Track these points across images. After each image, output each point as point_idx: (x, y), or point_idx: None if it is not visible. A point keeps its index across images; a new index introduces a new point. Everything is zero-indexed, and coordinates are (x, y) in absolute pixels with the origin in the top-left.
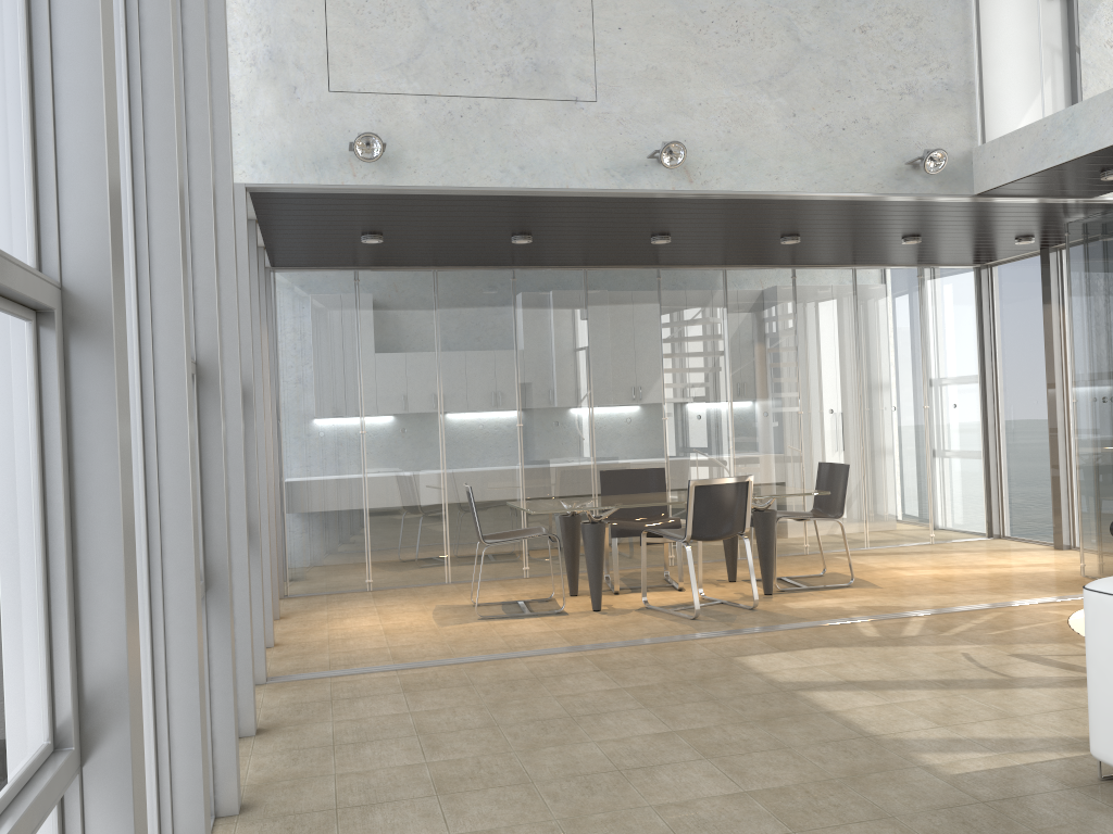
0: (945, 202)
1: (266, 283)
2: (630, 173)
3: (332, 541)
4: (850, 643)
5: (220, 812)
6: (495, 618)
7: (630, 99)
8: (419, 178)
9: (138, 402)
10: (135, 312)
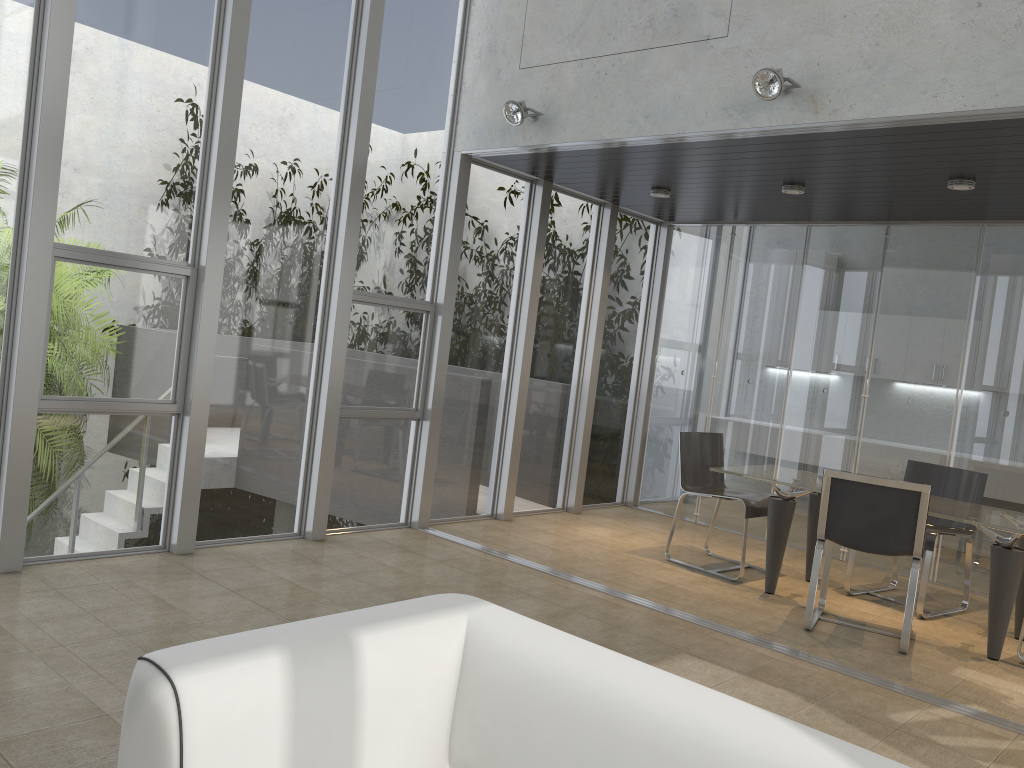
0: None
1: (663, 236)
2: (749, 110)
3: (674, 469)
4: (835, 706)
5: (170, 549)
6: (678, 564)
7: (763, 26)
8: (566, 136)
9: (10, 275)
10: (14, 227)
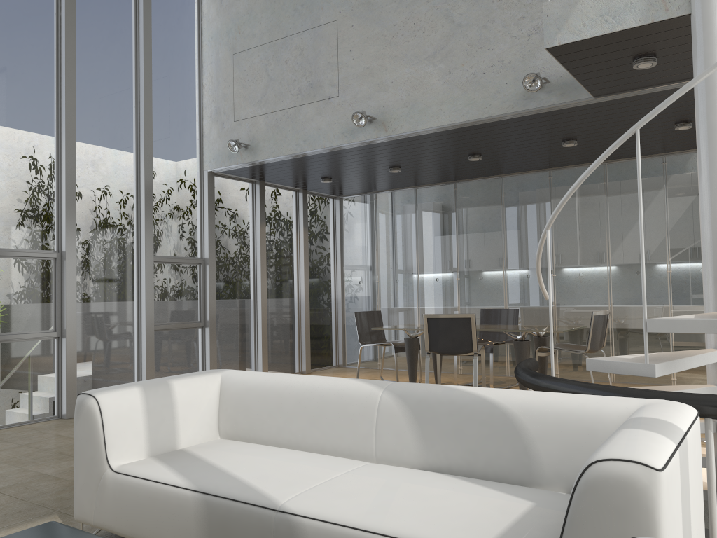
0: (589, 105)
1: (337, 205)
2: (354, 132)
3: None
4: None
5: (62, 416)
6: None
7: (355, 89)
8: (264, 155)
9: None
10: None
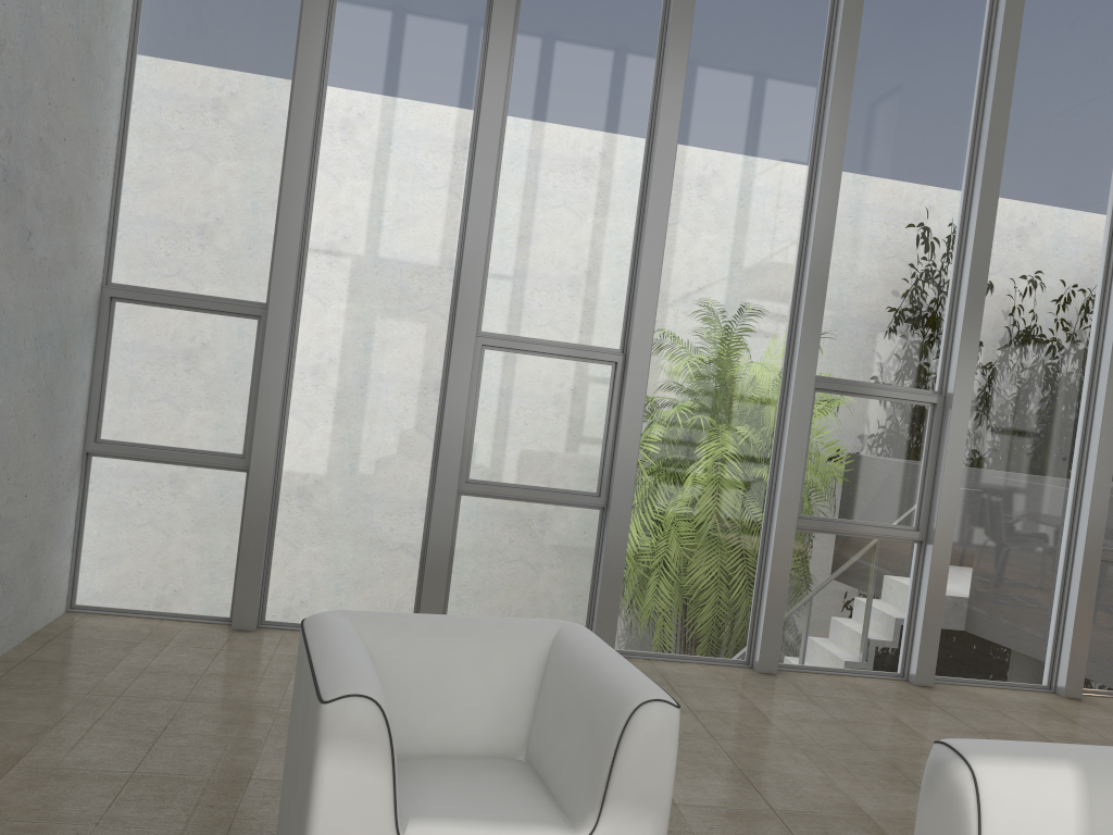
0: None
1: None
2: None
3: None
4: None
5: (908, 678)
6: None
7: None
8: None
9: (777, 405)
10: (783, 363)
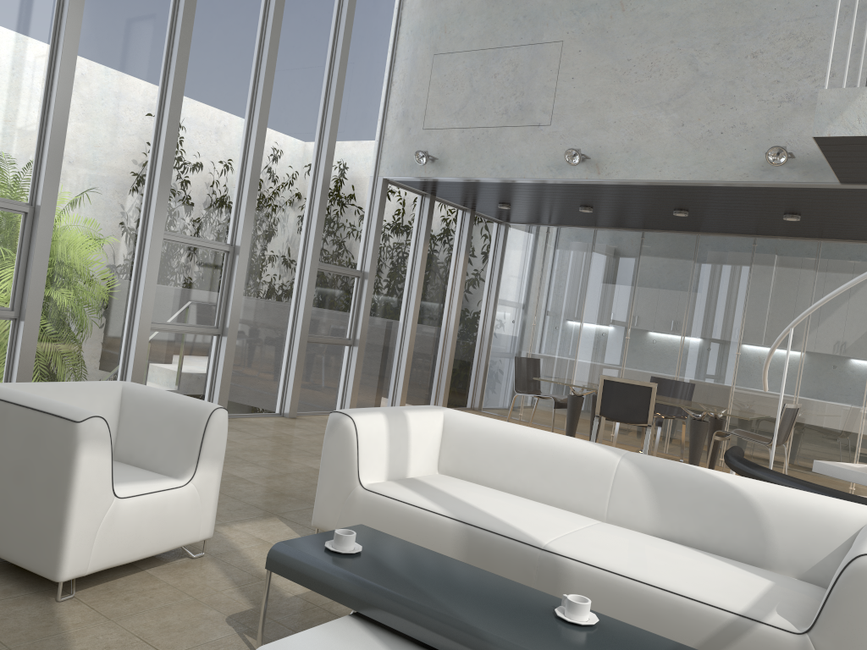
0: (831, 188)
1: (502, 231)
2: (562, 168)
3: (506, 385)
4: None
5: None
6: None
7: (571, 122)
8: (452, 173)
9: (138, 249)
10: (142, 221)
